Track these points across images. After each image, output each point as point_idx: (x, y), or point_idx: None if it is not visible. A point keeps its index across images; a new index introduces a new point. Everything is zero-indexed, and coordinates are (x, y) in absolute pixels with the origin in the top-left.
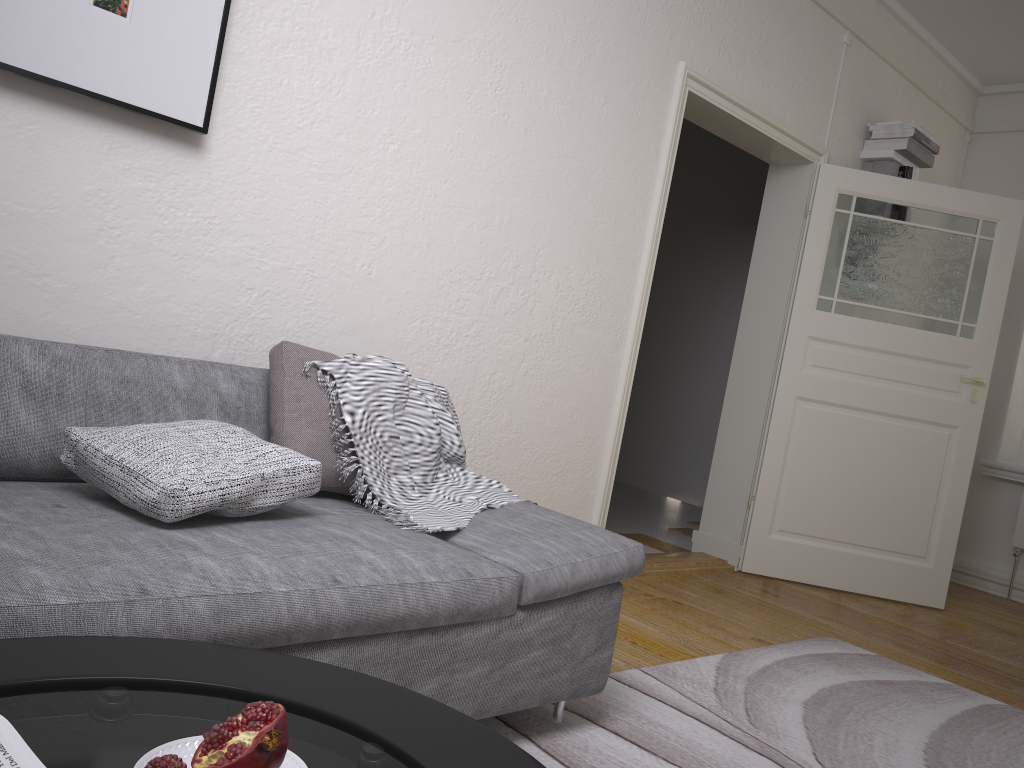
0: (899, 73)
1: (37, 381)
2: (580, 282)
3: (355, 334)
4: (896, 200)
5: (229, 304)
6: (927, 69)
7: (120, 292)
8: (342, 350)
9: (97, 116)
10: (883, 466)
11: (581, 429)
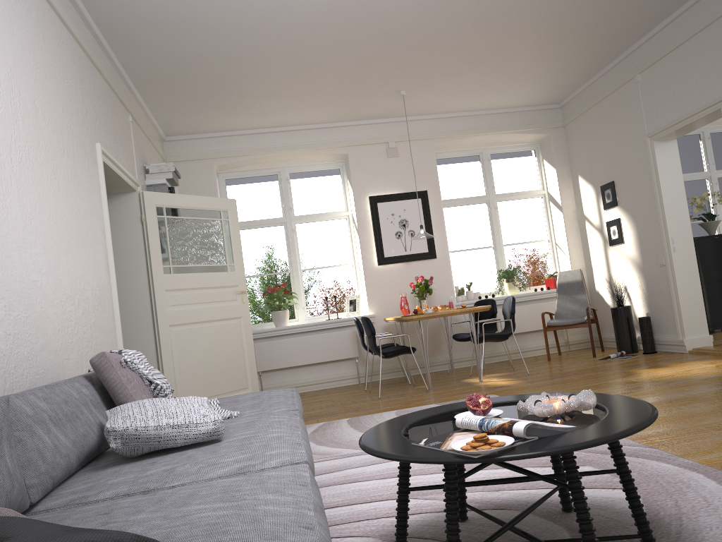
0: (145, 134)
1: (51, 414)
2: (97, 285)
3: (45, 349)
4: (184, 206)
5: (5, 348)
6: (150, 130)
7: None
8: (43, 362)
9: None
10: (218, 348)
11: None
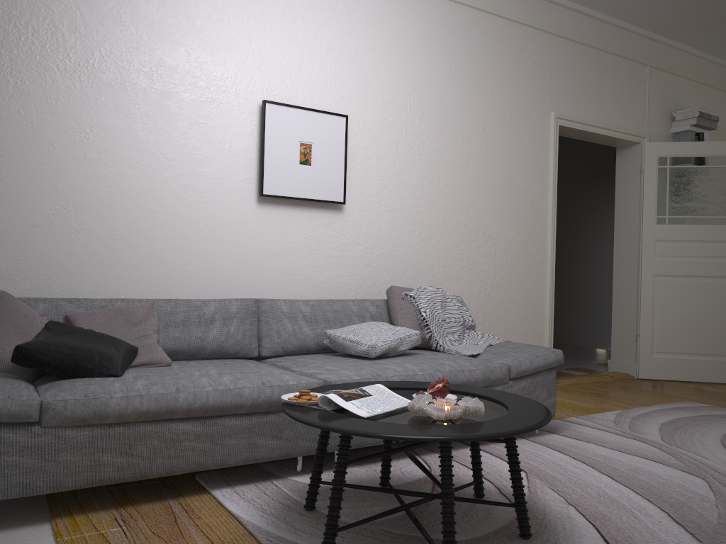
0: (687, 79)
1: (307, 315)
2: (517, 234)
3: (414, 278)
4: (693, 154)
5: (361, 274)
6: (706, 71)
7: (320, 276)
8: (410, 286)
9: (304, 206)
10: (714, 306)
11: (530, 309)
